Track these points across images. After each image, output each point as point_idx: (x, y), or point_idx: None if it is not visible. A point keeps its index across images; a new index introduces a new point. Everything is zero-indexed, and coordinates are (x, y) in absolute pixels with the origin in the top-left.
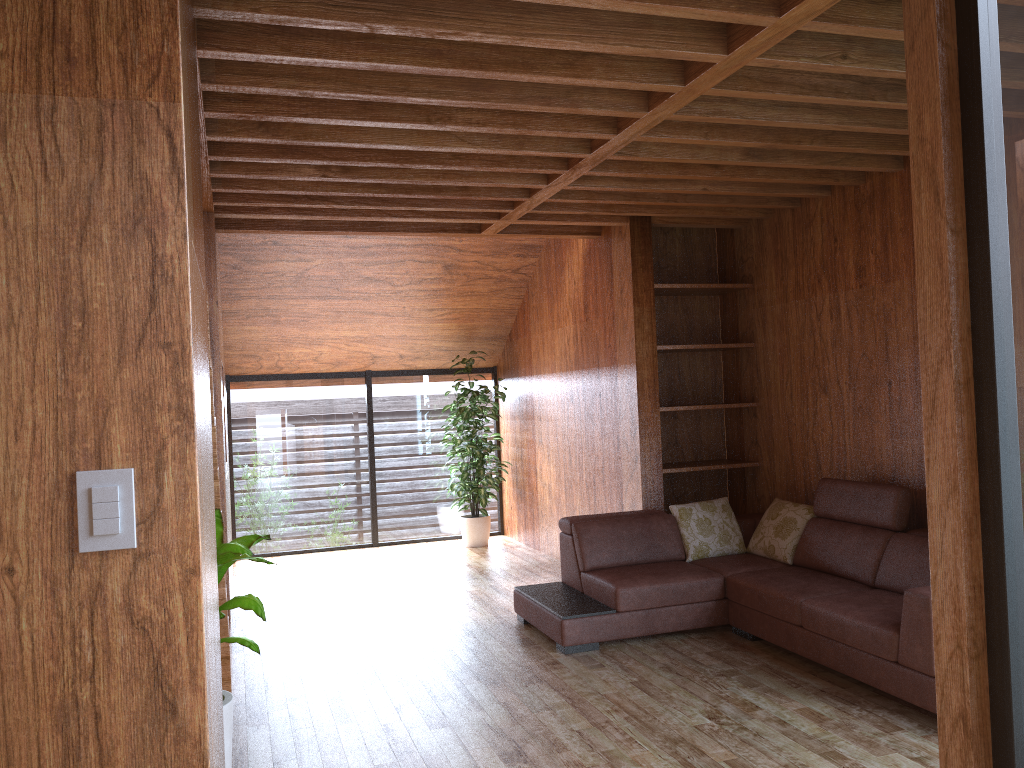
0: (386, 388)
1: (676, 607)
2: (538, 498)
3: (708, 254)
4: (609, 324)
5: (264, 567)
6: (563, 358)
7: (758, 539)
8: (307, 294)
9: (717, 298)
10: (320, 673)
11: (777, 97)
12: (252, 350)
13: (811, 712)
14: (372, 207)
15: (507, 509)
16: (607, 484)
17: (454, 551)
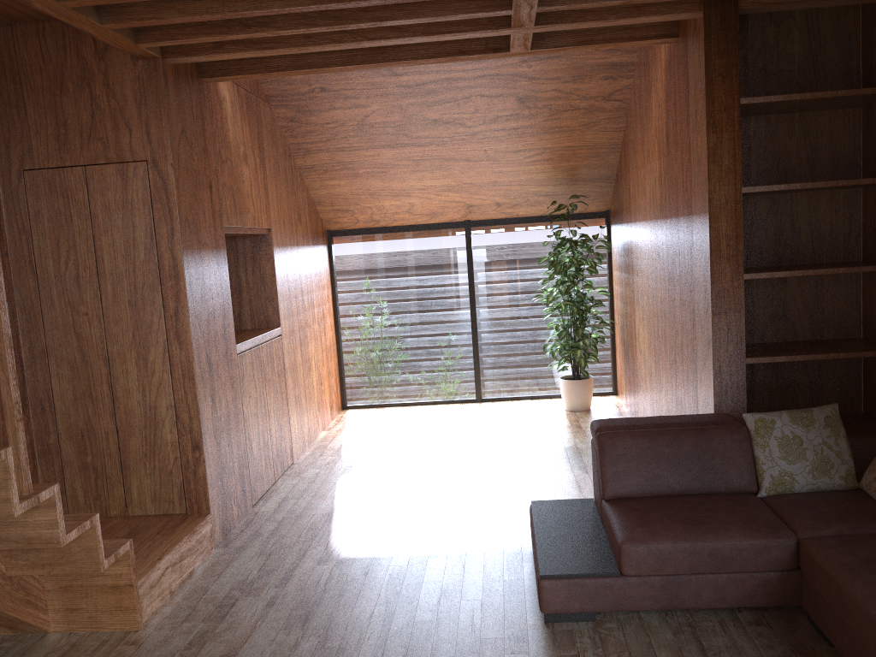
0: (487, 238)
1: (715, 576)
2: (637, 365)
3: (846, 48)
4: (686, 159)
5: (358, 422)
6: (651, 203)
7: (874, 476)
8: (376, 143)
9: (858, 112)
10: (257, 602)
11: None
12: (342, 205)
13: None
14: (324, 29)
15: (618, 369)
16: (685, 367)
17: (548, 415)
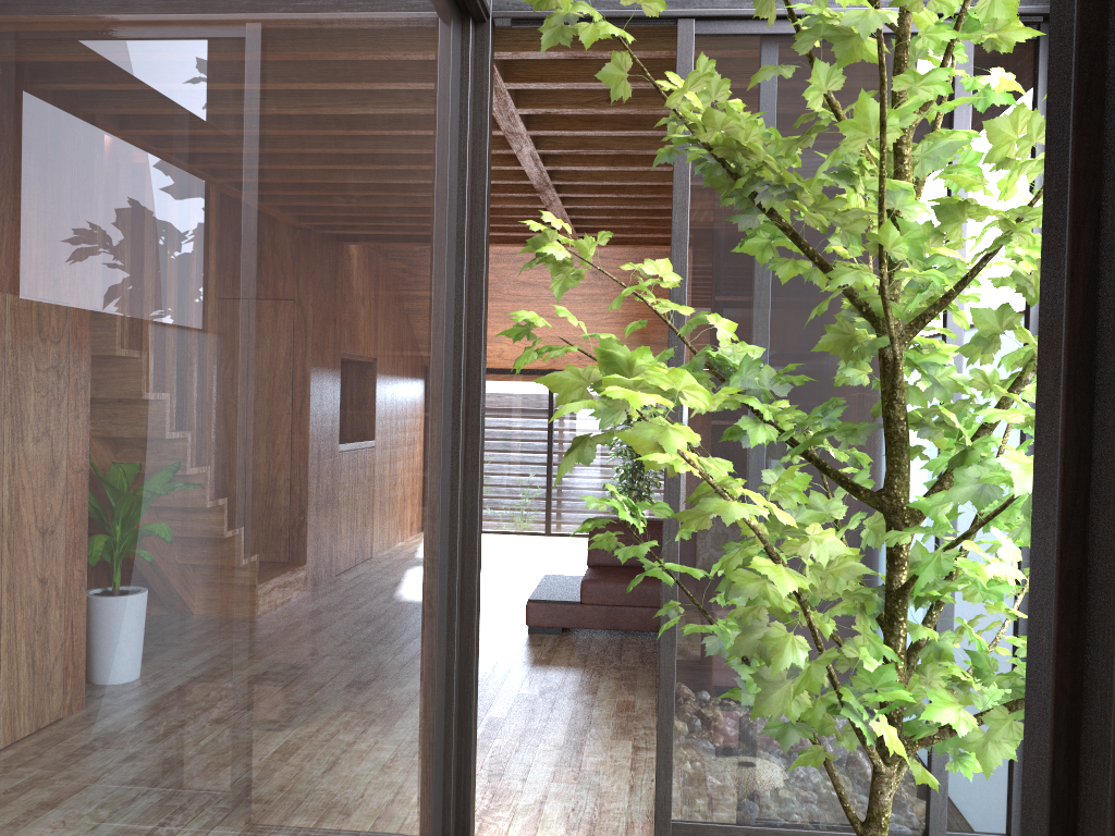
0: None
1: (641, 608)
2: None
3: None
4: None
5: None
6: None
7: None
8: None
9: None
10: None
11: (602, 133)
12: None
13: (629, 704)
14: None
15: None
16: None
17: None
